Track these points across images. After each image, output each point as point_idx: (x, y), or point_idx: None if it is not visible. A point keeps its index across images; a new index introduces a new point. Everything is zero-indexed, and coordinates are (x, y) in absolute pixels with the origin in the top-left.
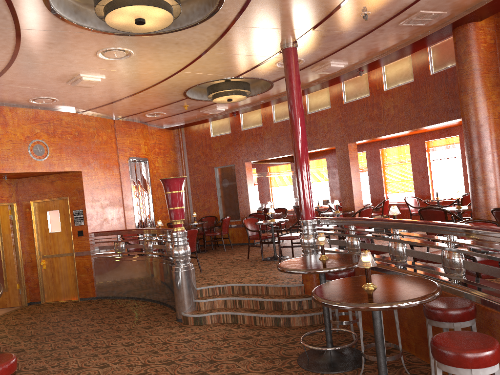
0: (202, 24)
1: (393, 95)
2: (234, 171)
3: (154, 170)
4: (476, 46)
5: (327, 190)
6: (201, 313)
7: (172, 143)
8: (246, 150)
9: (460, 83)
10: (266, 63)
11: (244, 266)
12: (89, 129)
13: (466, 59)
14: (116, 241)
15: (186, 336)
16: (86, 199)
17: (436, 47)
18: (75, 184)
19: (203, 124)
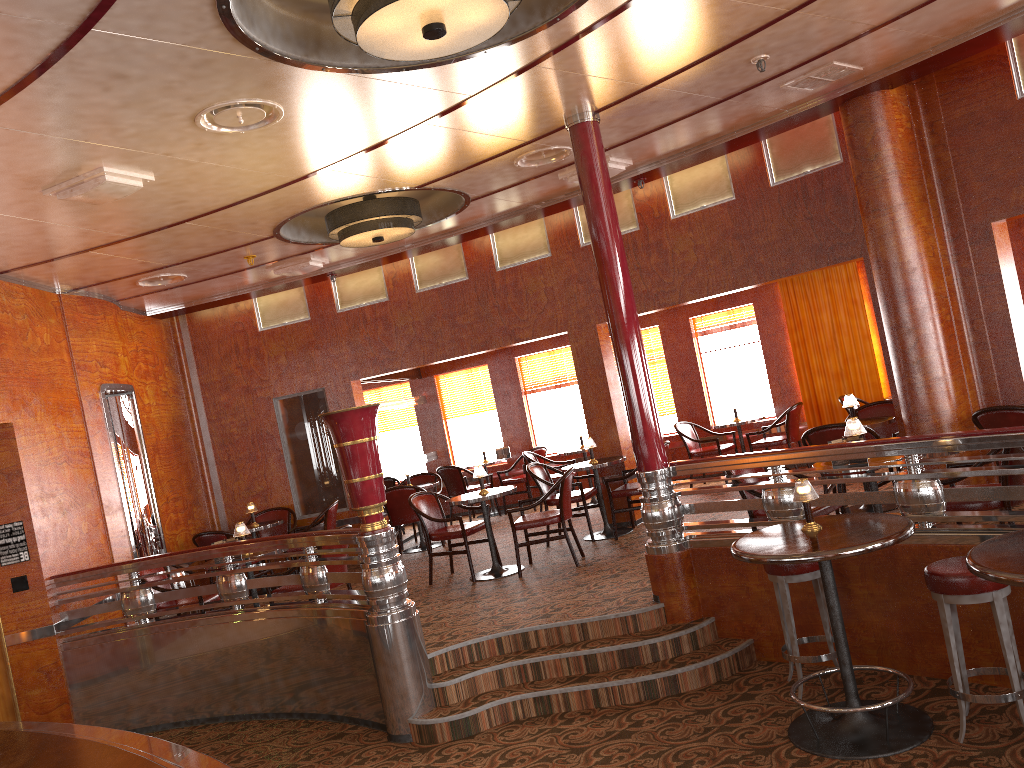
0: (488, 54)
1: (692, 227)
2: (323, 403)
3: (144, 414)
4: (891, 131)
5: (495, 429)
6: (462, 710)
7: (165, 350)
8: (352, 355)
9: (868, 197)
10: (505, 155)
11: (451, 598)
12: (14, 317)
13: (877, 154)
14: (129, 588)
15: (470, 765)
16: (30, 493)
17: (777, 136)
18: None
19: (238, 303)
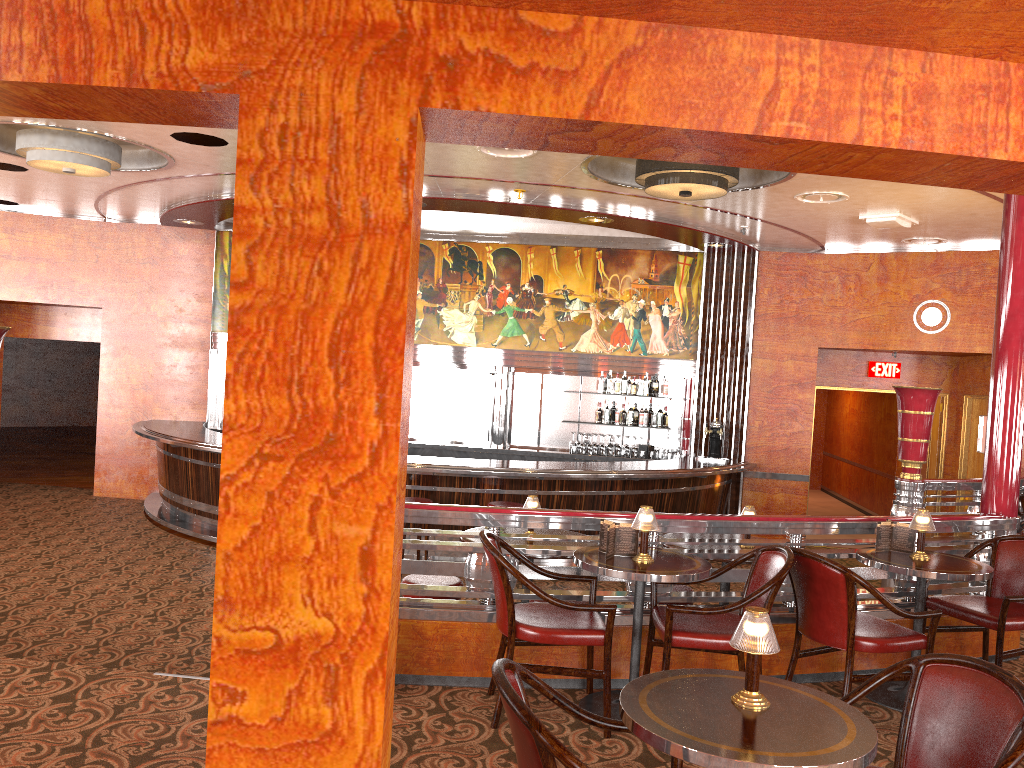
0: None
1: None
2: None
3: None
4: None
5: None
6: None
7: None
8: None
9: None
10: None
11: None
12: None
13: None
14: None
15: None
16: None
17: None
18: None
19: None
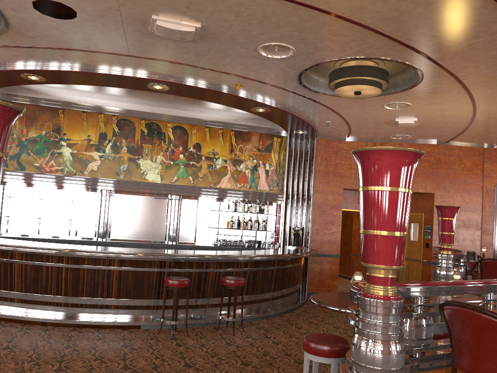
0: (425, 79)
1: None
2: None
3: None
4: None
5: None
6: None
7: None
8: None
9: None
10: None
11: None
12: (449, 157)
13: None
14: None
15: None
16: (435, 217)
17: None
18: (429, 203)
19: None
